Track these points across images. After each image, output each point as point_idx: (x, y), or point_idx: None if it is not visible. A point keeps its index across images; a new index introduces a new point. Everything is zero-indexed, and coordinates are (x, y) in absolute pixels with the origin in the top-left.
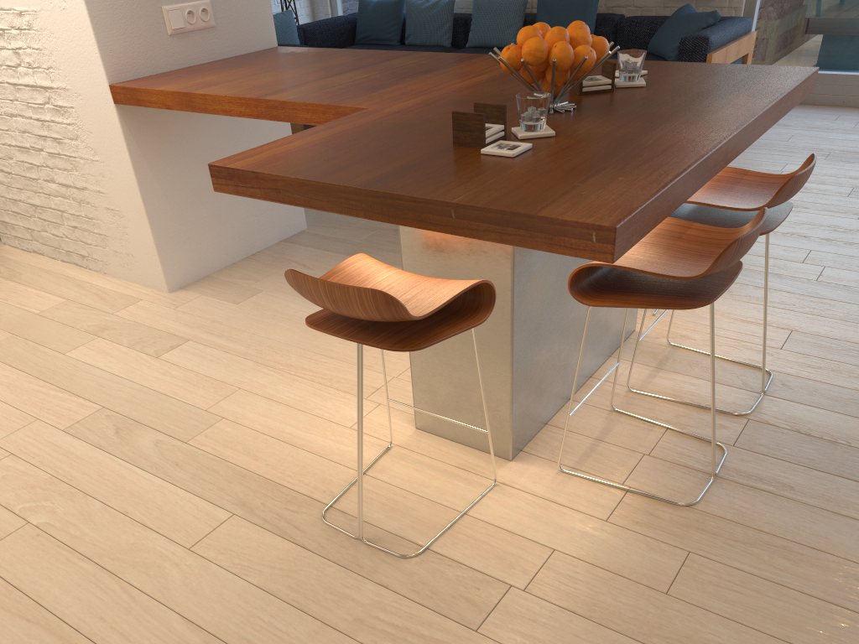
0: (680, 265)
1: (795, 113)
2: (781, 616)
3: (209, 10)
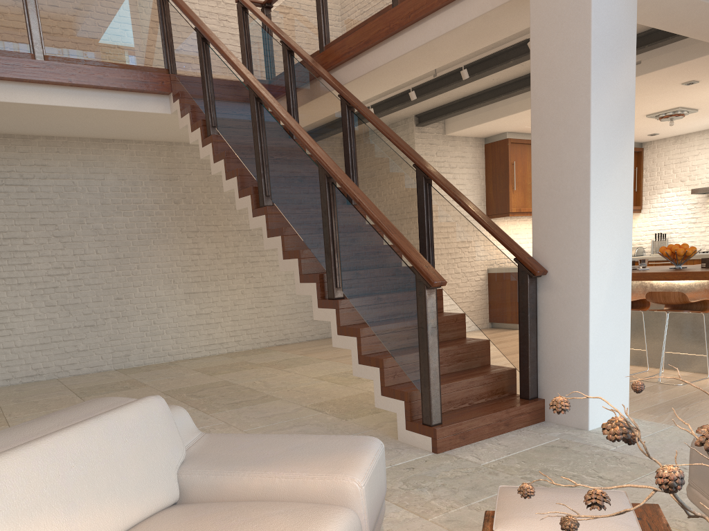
0: None
1: None
2: None
3: None
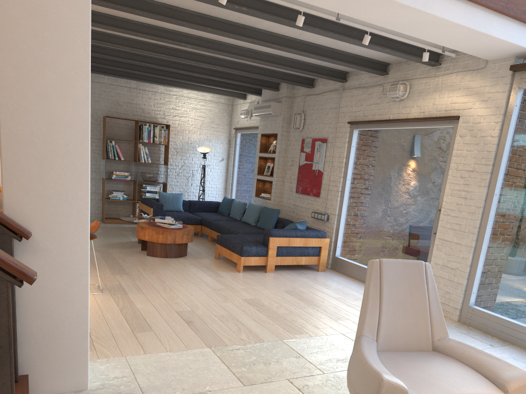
0: None
1: (335, 278)
2: None
3: None
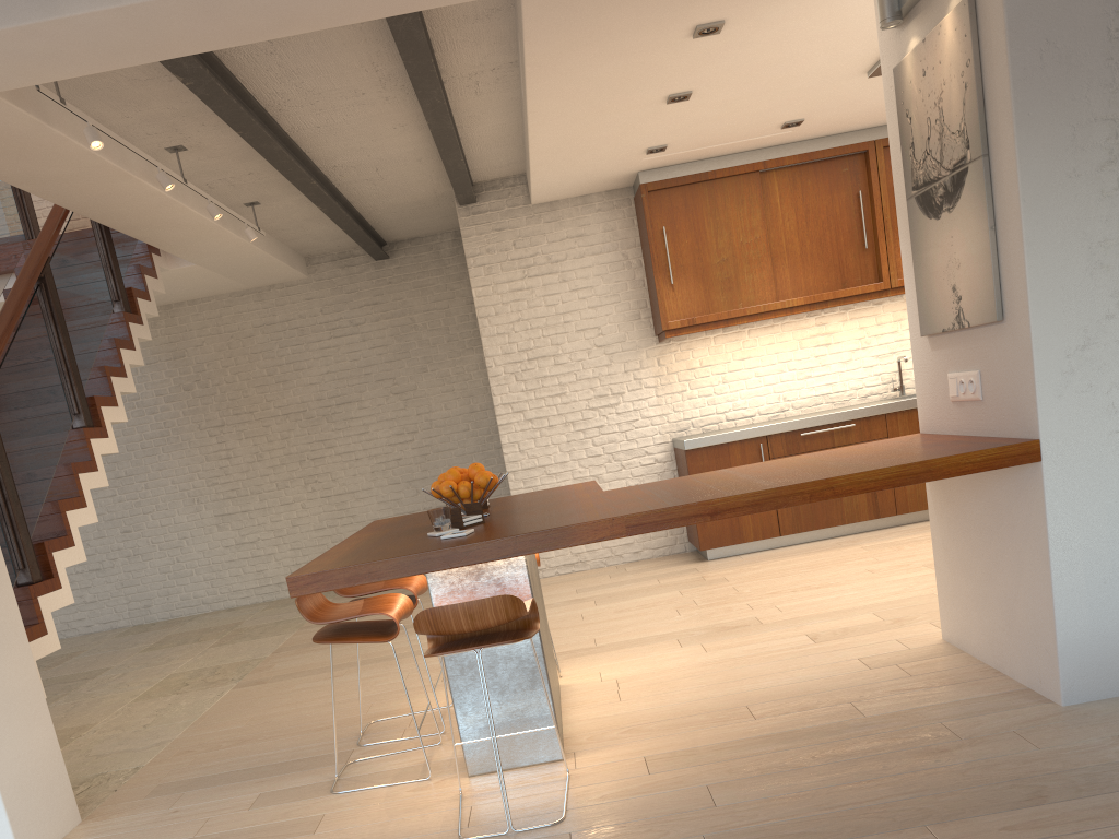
0: (370, 588)
1: None
2: (320, 715)
3: (975, 382)
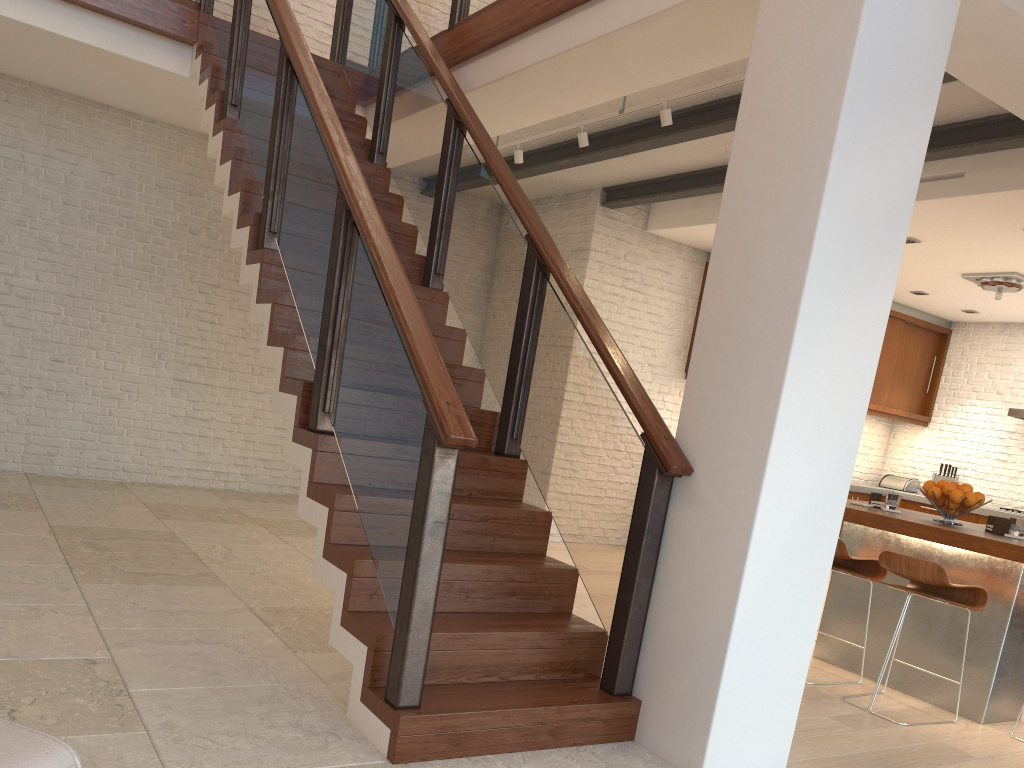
0: None
1: None
2: None
3: None
